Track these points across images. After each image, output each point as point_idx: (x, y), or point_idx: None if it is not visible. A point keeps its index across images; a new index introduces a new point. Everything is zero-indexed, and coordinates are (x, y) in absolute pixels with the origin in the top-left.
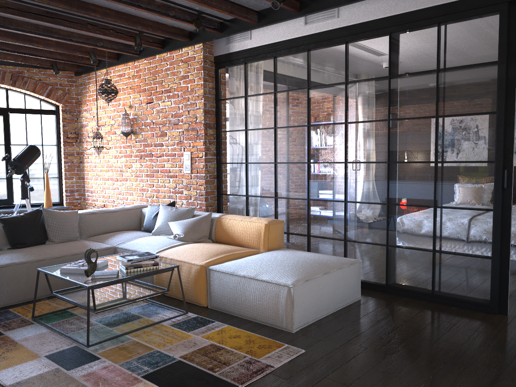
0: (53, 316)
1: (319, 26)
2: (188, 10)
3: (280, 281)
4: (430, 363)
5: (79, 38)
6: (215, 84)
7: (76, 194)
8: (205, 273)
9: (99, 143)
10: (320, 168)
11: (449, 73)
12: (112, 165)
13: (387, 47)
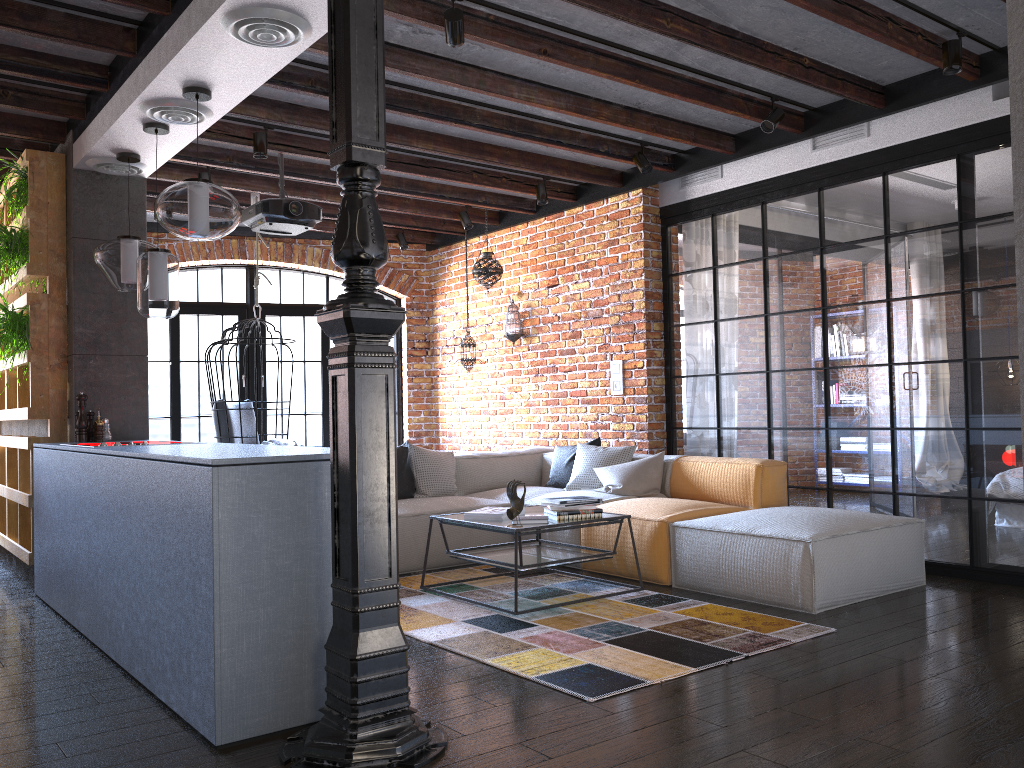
0: (447, 588)
1: (836, 152)
2: (626, 142)
3: (791, 536)
4: None
5: (453, 192)
6: (662, 251)
7: (424, 439)
8: (666, 533)
9: (469, 353)
10: (845, 376)
11: None
12: (486, 388)
13: (954, 177)
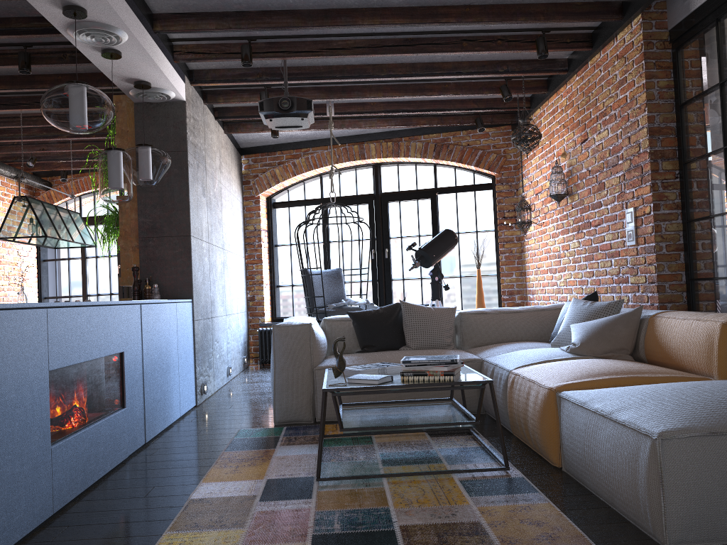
0: (348, 439)
1: None
2: None
3: (642, 426)
4: None
5: (471, 67)
6: (673, 80)
7: (516, 297)
8: (555, 404)
9: (523, 216)
10: None
11: None
12: (549, 248)
13: None
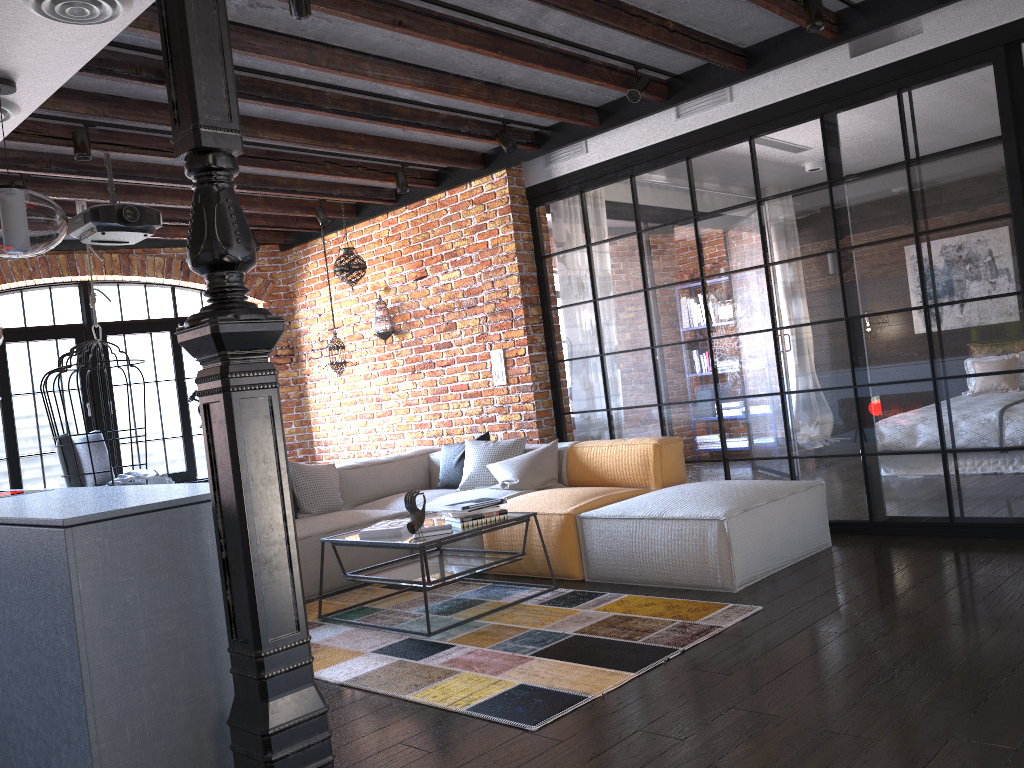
0: (348, 614)
1: (701, 119)
2: (487, 121)
3: (704, 515)
4: (962, 599)
5: (306, 186)
6: (532, 233)
7: (298, 451)
8: (574, 526)
9: (339, 356)
10: (731, 345)
11: (927, 164)
12: (360, 391)
13: (819, 137)
